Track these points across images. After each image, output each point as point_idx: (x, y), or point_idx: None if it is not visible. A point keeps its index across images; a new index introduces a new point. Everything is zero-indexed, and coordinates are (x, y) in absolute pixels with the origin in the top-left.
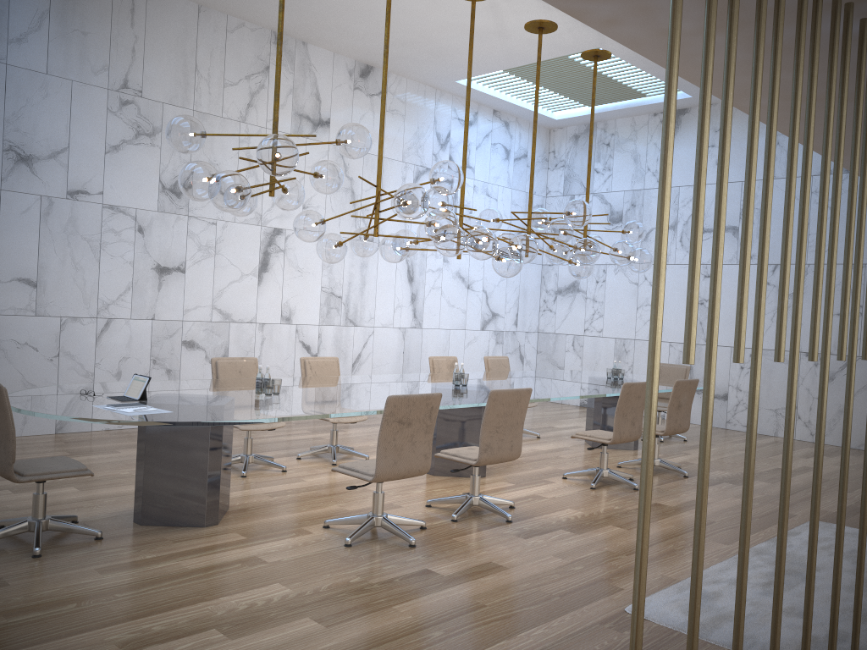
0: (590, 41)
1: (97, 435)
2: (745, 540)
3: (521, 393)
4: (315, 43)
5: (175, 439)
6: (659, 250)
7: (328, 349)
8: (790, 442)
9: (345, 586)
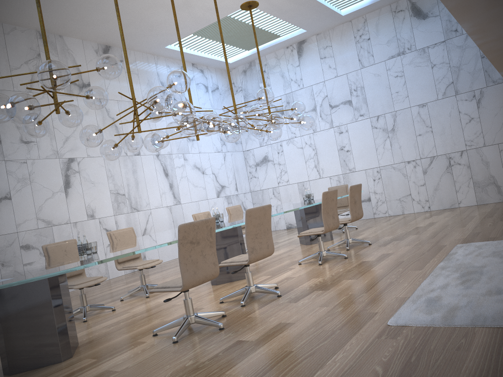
0: (243, 1)
1: None
2: None
3: (265, 208)
4: (68, 35)
5: (23, 302)
6: None
7: None
8: None
9: (184, 369)
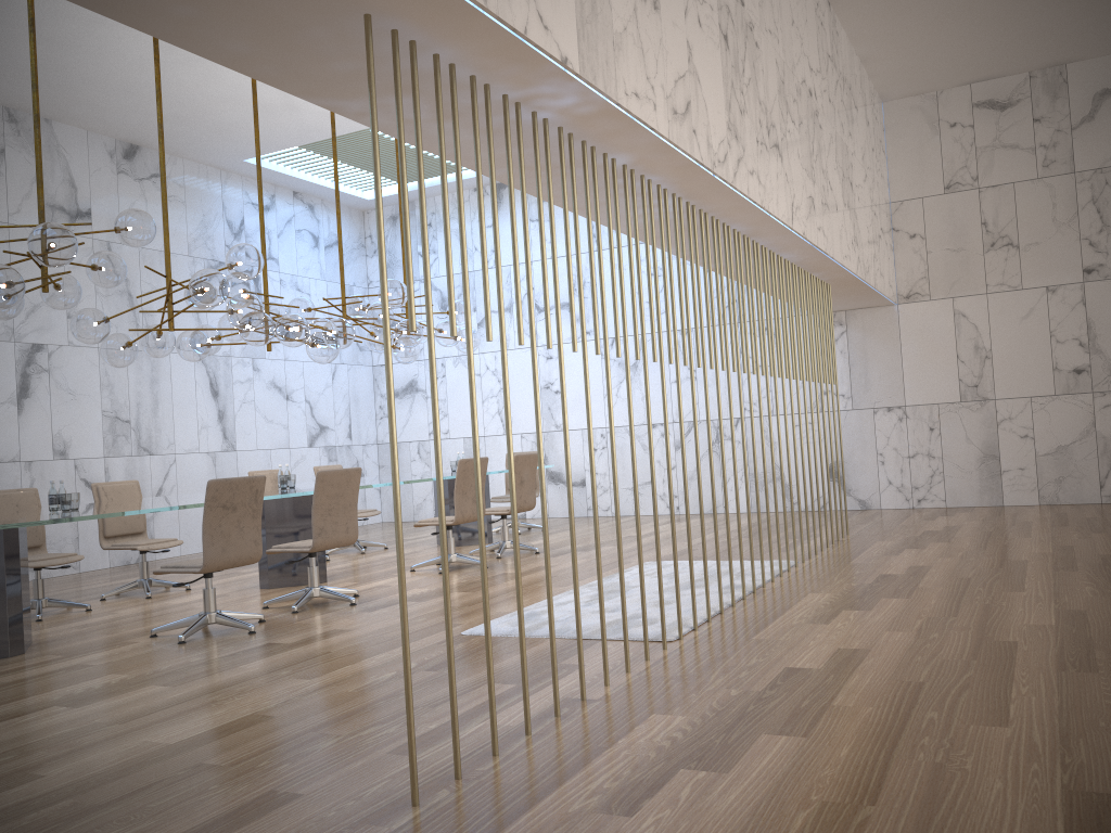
0: None
1: None
2: (476, 454)
3: (351, 472)
4: (62, 120)
5: None
6: (381, 259)
7: None
8: (507, 396)
9: (186, 664)
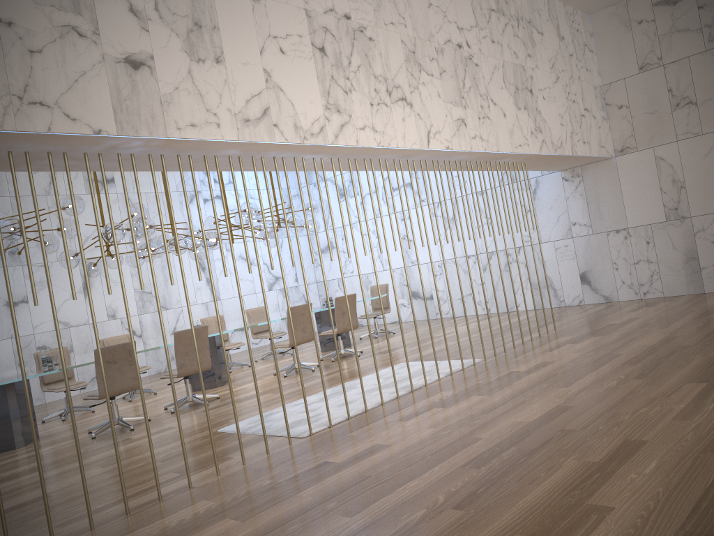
0: None
1: None
2: (63, 367)
3: (199, 329)
4: None
5: None
6: None
7: (150, 329)
8: (94, 327)
9: (73, 455)
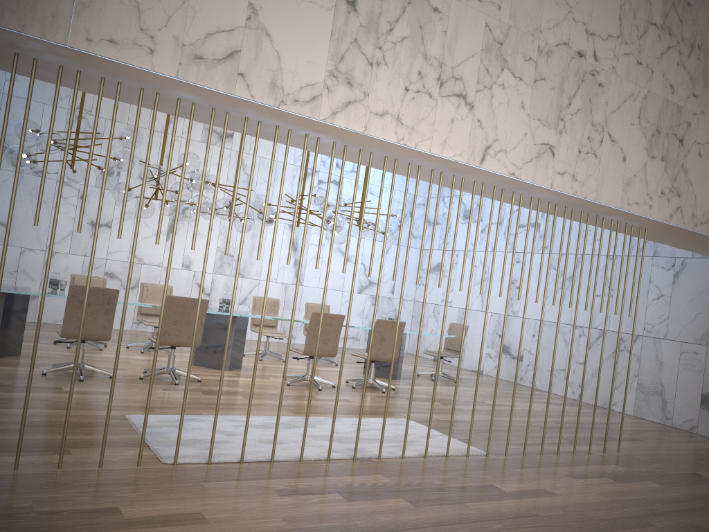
0: None
1: (33, 324)
2: None
3: (196, 301)
4: None
5: None
6: None
7: (219, 291)
8: None
9: None
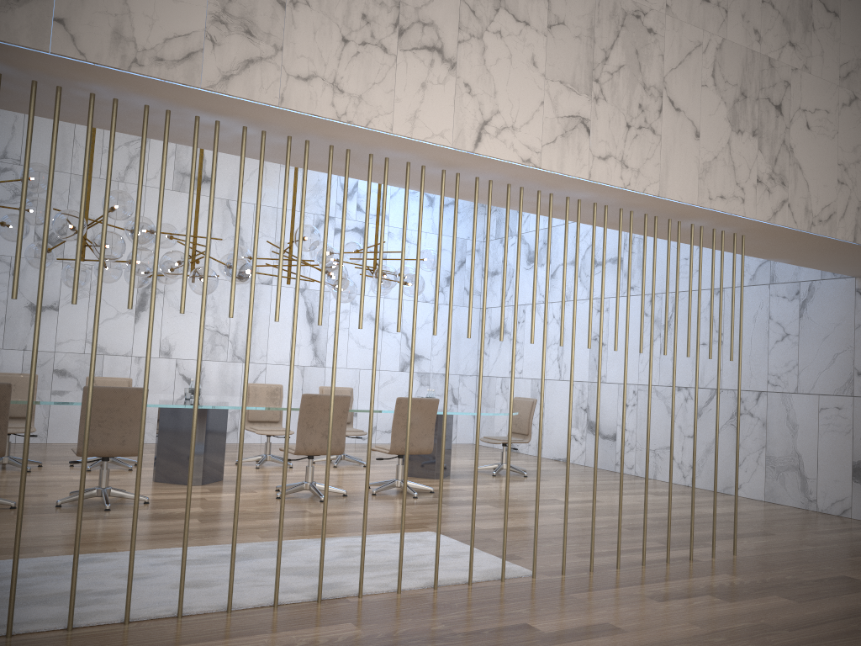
0: None
1: None
2: None
3: (129, 391)
4: None
5: None
6: None
7: (213, 383)
8: None
9: None
